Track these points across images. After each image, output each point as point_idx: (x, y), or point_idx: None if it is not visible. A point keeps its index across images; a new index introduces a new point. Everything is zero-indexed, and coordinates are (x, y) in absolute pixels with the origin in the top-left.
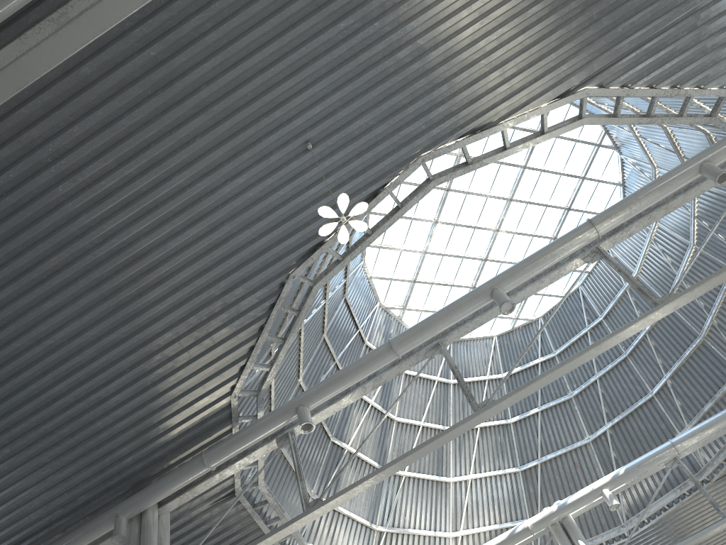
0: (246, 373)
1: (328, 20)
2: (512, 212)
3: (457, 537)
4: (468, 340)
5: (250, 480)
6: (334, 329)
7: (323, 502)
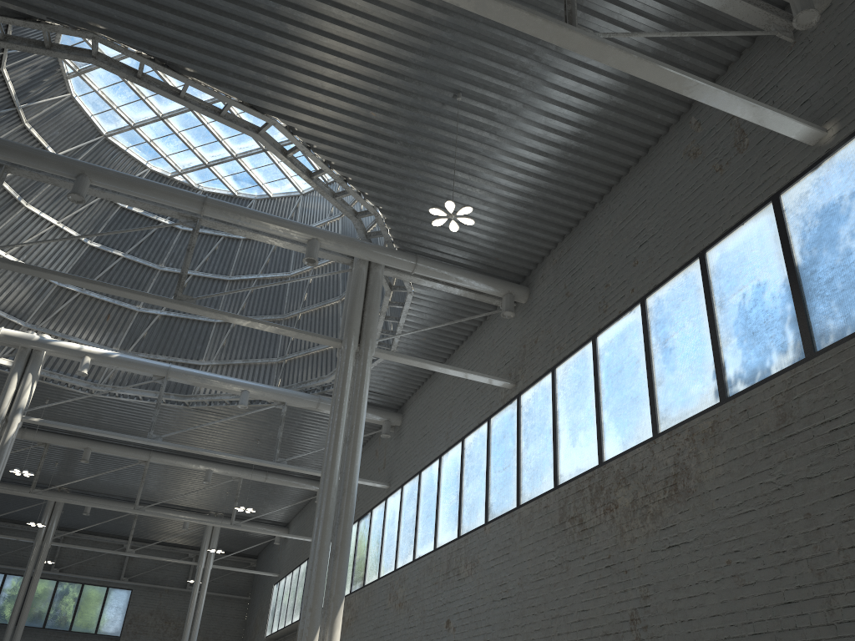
0: None
1: None
2: None
3: None
4: (121, 151)
5: None
6: None
7: None
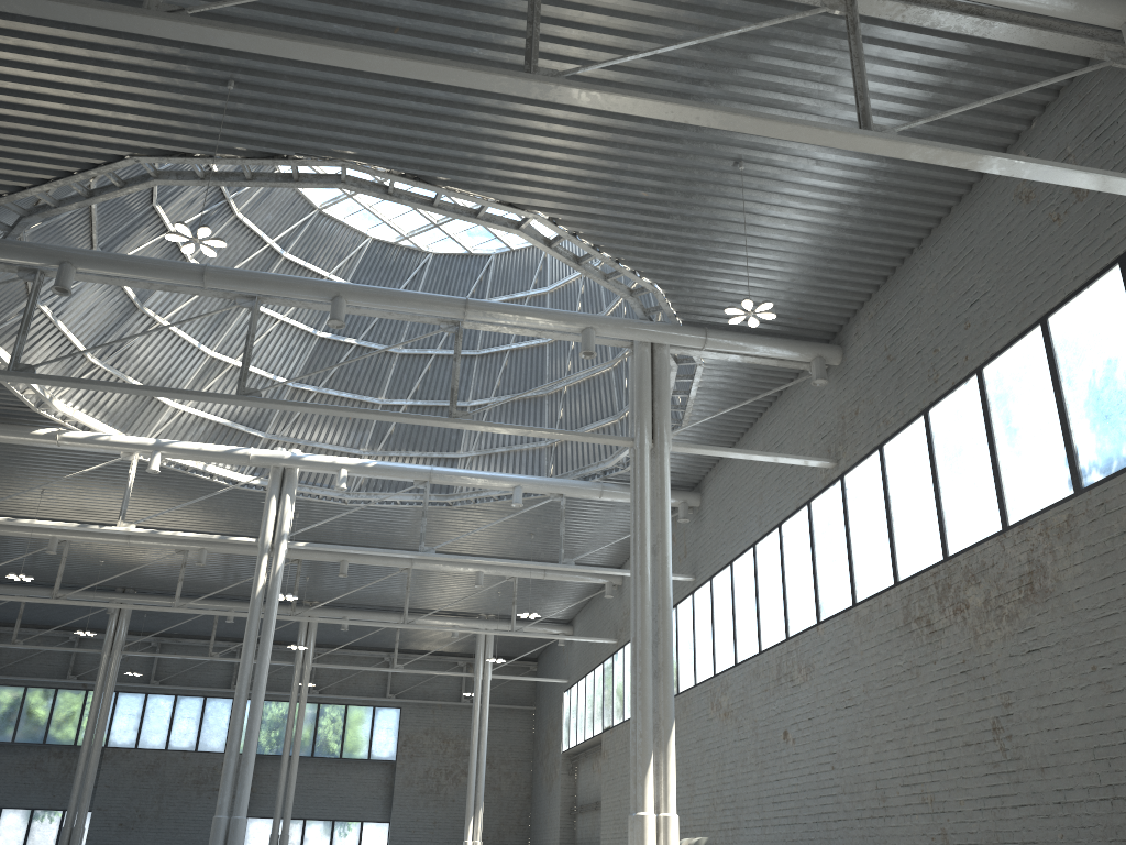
0: (23, 195)
1: (325, 11)
2: None
3: (178, 410)
4: (338, 223)
5: None
6: None
7: (35, 375)
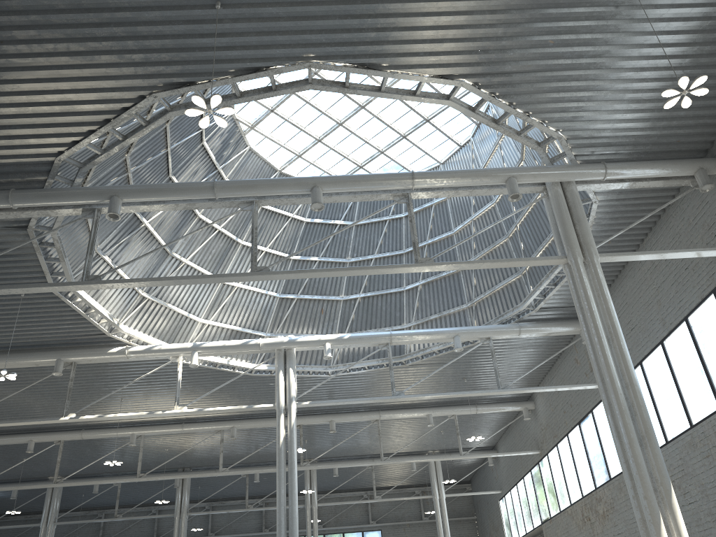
0: (78, 148)
1: None
2: (382, 99)
3: (205, 324)
4: None
5: (45, 222)
6: (179, 122)
7: (101, 282)
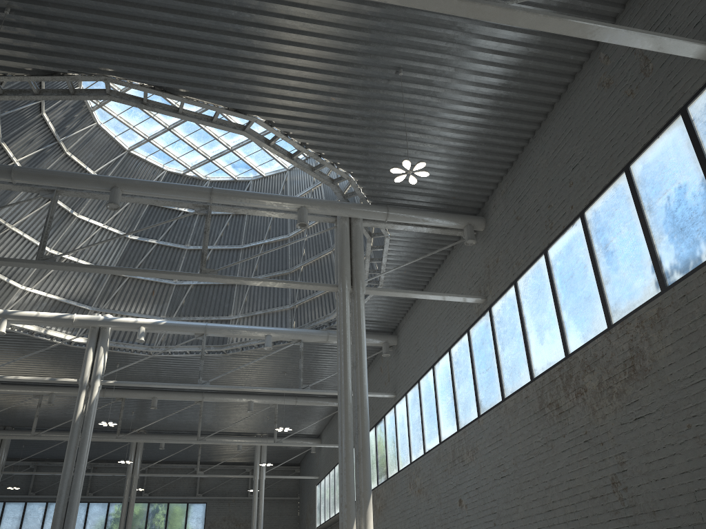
0: None
1: None
2: None
3: (26, 291)
4: (142, 160)
5: None
6: None
7: None
